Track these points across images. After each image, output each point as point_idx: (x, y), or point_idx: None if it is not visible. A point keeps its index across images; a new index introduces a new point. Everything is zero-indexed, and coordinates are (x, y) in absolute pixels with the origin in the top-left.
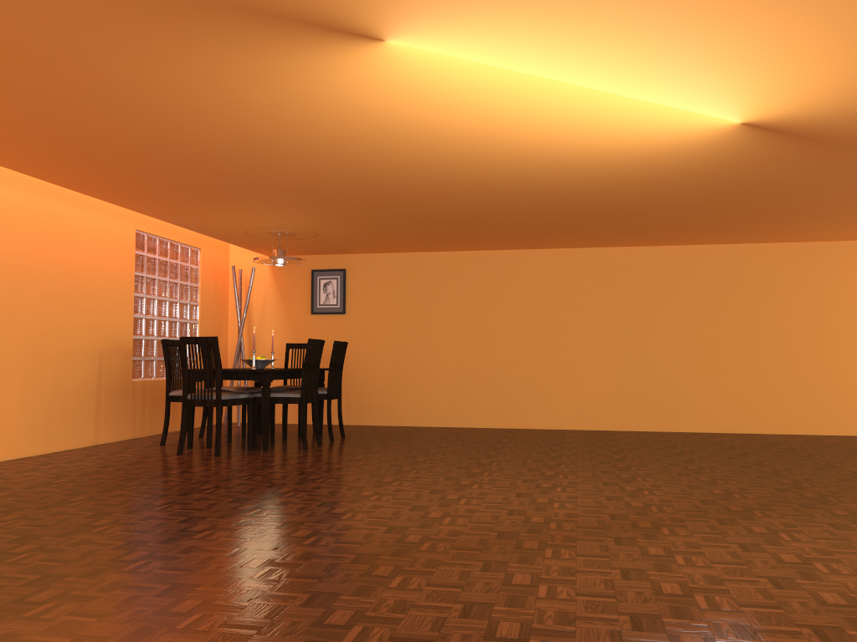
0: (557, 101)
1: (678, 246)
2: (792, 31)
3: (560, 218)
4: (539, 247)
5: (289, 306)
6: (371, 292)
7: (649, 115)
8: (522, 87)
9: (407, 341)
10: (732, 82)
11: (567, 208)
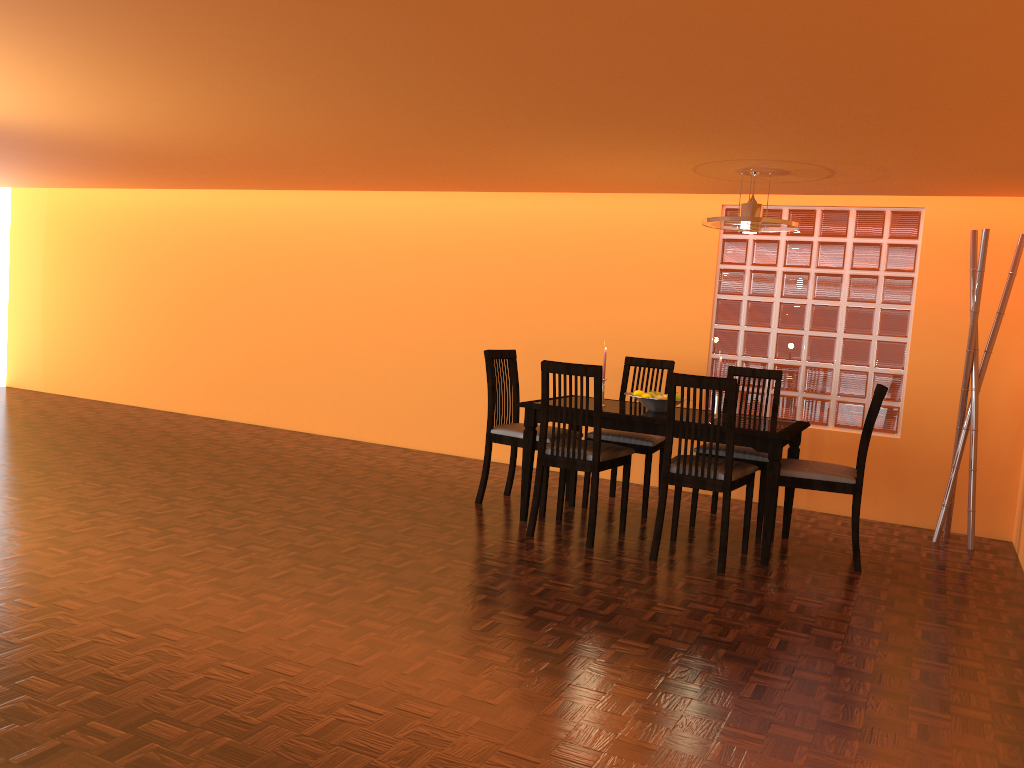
0: None
1: None
2: None
3: None
4: None
5: None
6: None
7: None
8: None
9: None
10: None
11: (323, 0)
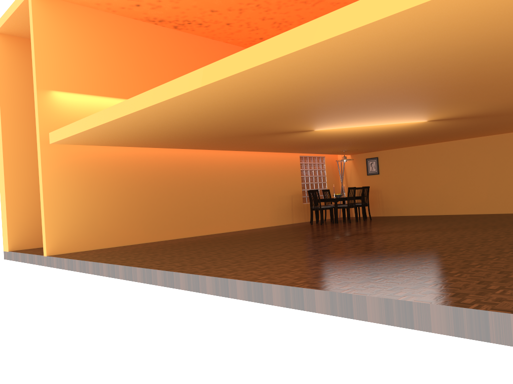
0: (367, 127)
1: (512, 132)
2: (395, 116)
3: (433, 136)
4: (450, 140)
5: (359, 173)
6: (387, 165)
7: (397, 124)
8: (354, 128)
9: (402, 183)
10: (403, 120)
11: (427, 134)
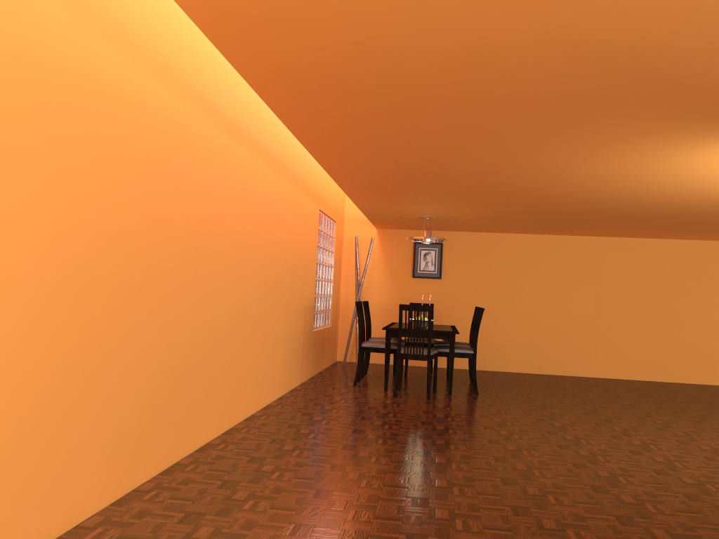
0: None
1: (712, 241)
2: None
3: (667, 222)
4: (604, 236)
5: (393, 270)
6: (463, 262)
7: None
8: None
9: (492, 303)
10: None
11: (688, 218)
